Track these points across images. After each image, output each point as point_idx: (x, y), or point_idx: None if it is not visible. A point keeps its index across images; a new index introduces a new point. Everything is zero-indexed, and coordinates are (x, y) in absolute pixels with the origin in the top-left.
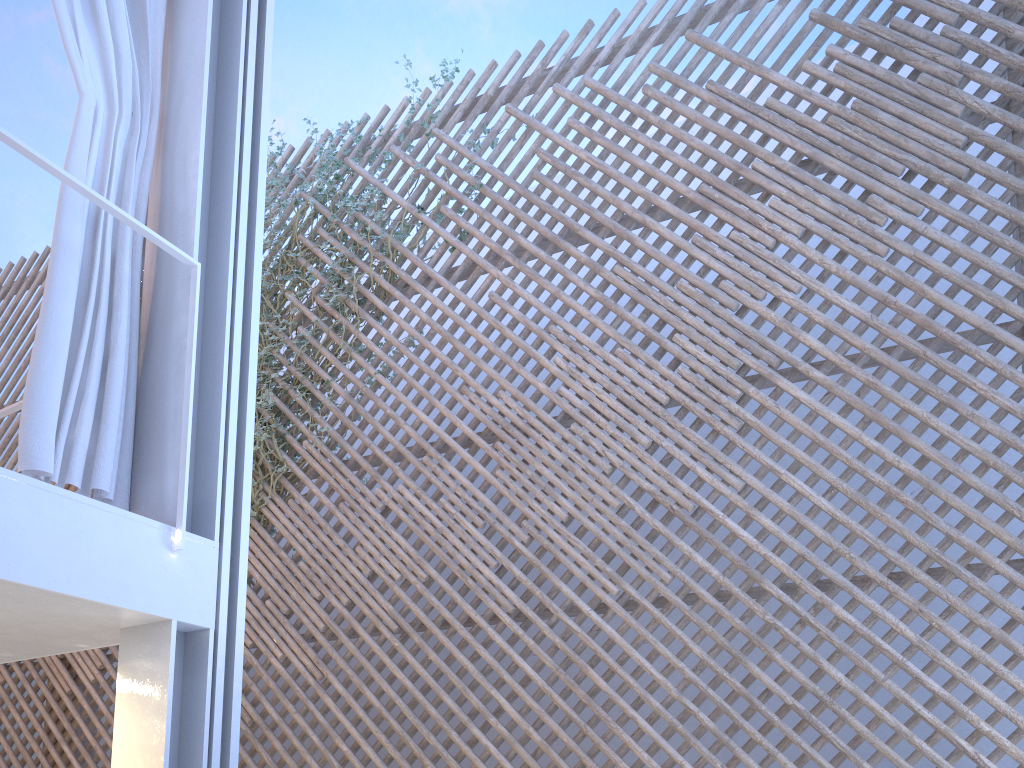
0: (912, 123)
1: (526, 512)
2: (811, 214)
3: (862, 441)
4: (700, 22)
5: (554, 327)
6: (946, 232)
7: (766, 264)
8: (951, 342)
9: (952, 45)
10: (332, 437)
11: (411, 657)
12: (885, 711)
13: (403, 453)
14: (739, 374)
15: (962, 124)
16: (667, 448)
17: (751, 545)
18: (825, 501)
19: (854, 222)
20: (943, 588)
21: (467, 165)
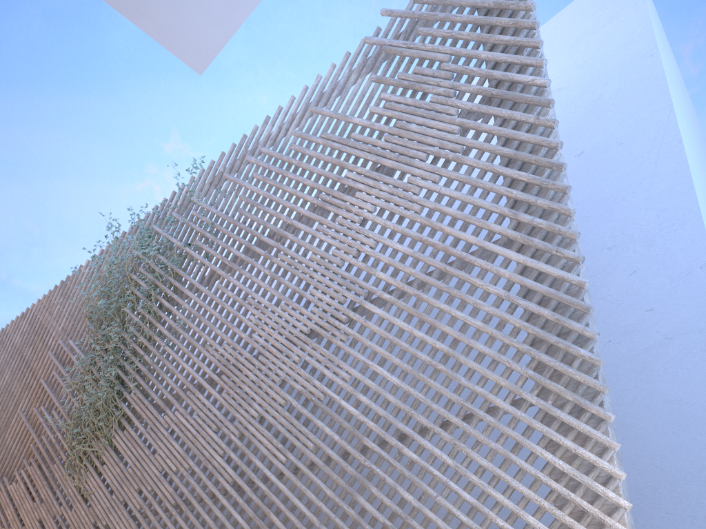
0: (430, 126)
1: (237, 416)
2: (378, 196)
3: (414, 334)
4: (320, 100)
5: (249, 298)
6: (458, 188)
7: (355, 233)
8: (460, 258)
9: (447, 74)
10: (144, 388)
11: (181, 520)
12: (438, 519)
13: (177, 391)
14: (349, 305)
15: (456, 119)
16: (308, 361)
17: (356, 416)
18: (395, 378)
19: (401, 195)
20: (467, 425)
21: (201, 213)
